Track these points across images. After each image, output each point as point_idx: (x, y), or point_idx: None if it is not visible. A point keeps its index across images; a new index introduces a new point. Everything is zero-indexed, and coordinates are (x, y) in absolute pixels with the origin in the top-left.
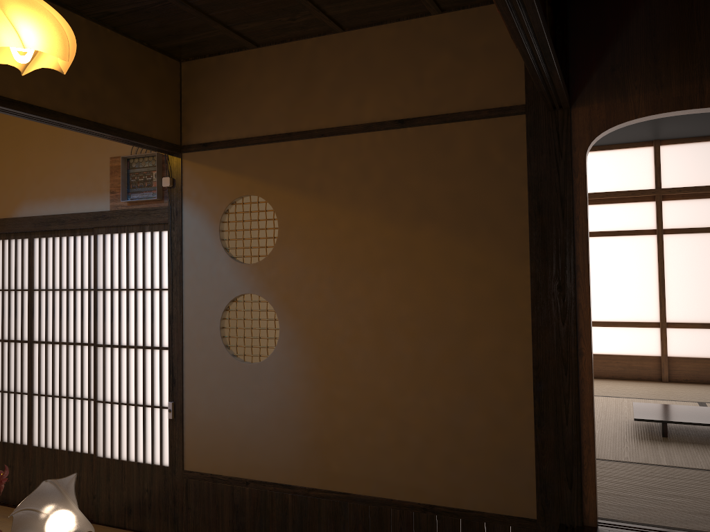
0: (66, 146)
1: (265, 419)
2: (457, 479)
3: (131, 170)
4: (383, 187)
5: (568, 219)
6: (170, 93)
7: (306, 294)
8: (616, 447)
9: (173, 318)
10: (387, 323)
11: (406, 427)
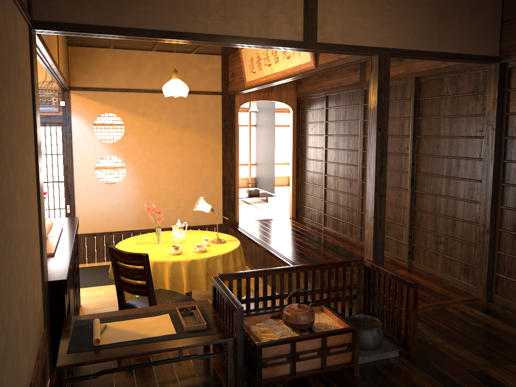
0: None
1: (120, 206)
2: (198, 216)
3: None
4: (171, 115)
5: (233, 130)
6: (67, 62)
7: (138, 155)
8: None
9: (68, 167)
10: (172, 165)
11: (180, 201)
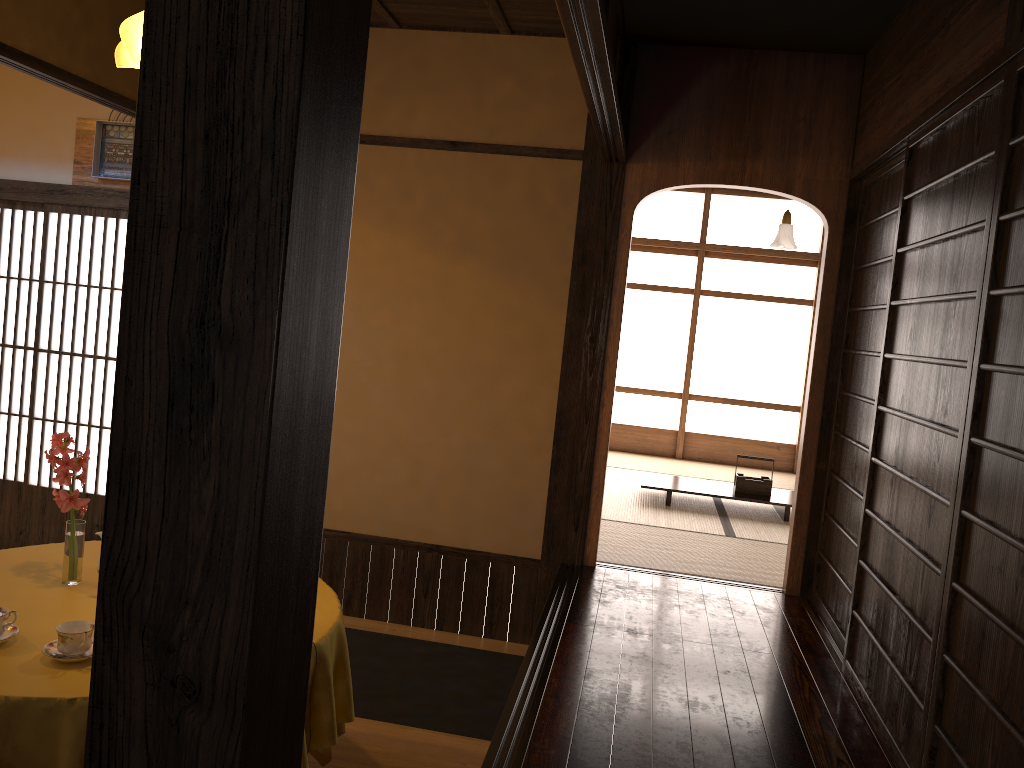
0: (12, 91)
1: None
2: (468, 520)
3: (107, 140)
4: (425, 211)
5: (608, 273)
6: None
7: None
8: (620, 511)
9: None
10: (412, 358)
11: (421, 467)
